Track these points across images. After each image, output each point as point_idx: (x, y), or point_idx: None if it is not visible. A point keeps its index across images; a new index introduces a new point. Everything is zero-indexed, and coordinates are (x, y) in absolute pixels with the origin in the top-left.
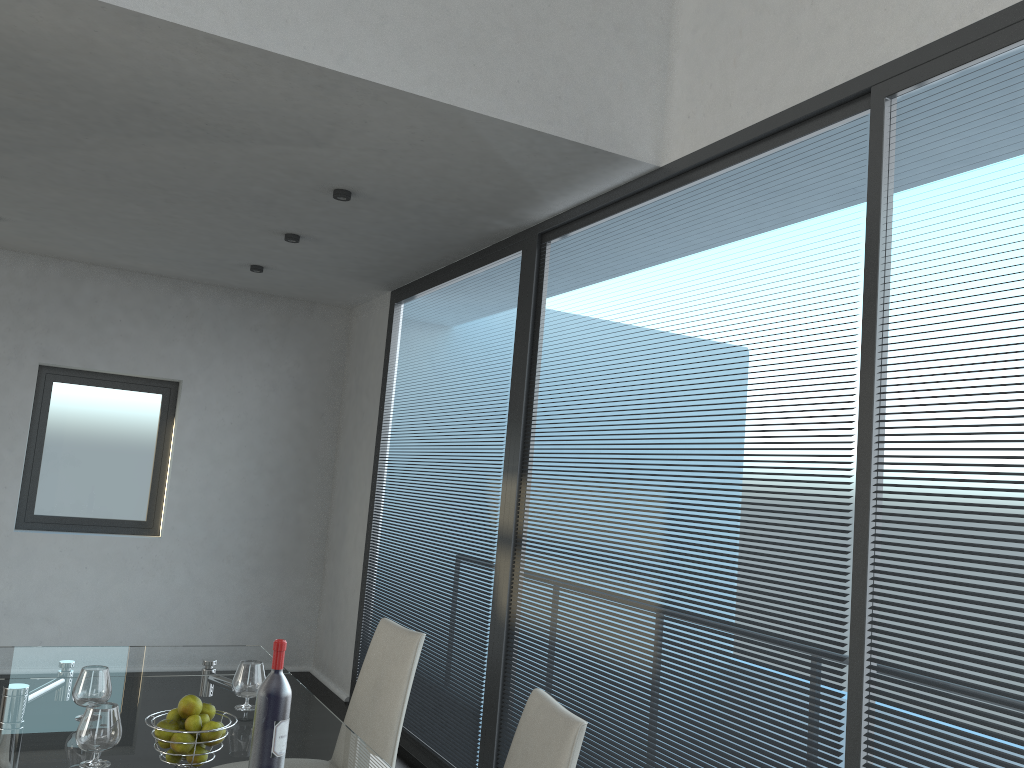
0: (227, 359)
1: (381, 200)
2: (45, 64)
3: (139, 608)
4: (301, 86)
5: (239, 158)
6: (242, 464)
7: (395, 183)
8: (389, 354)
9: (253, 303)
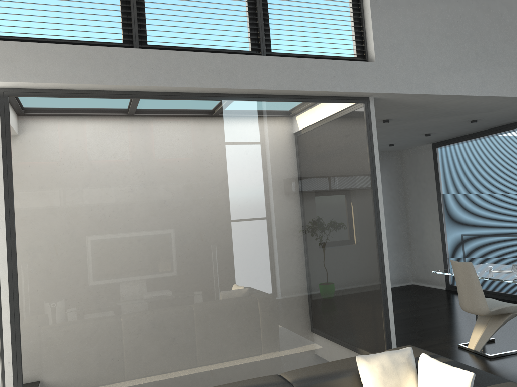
0: None
1: (483, 120)
2: (436, 109)
3: None
4: (512, 101)
5: (453, 118)
6: None
7: (498, 116)
8: (438, 166)
9: None
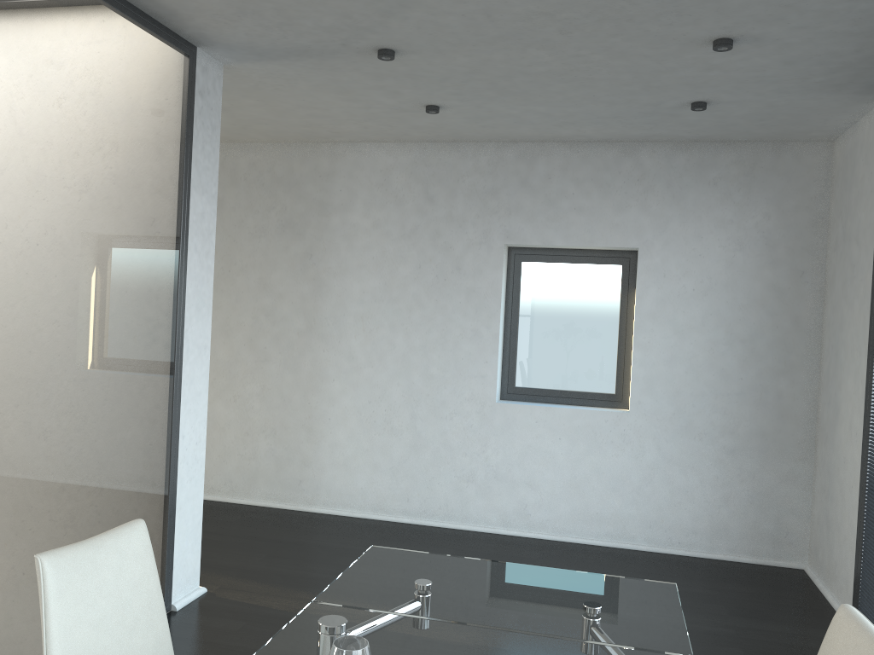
0: (684, 220)
1: None
2: None
3: (611, 481)
4: None
5: None
6: (708, 334)
7: None
8: None
9: (709, 154)
